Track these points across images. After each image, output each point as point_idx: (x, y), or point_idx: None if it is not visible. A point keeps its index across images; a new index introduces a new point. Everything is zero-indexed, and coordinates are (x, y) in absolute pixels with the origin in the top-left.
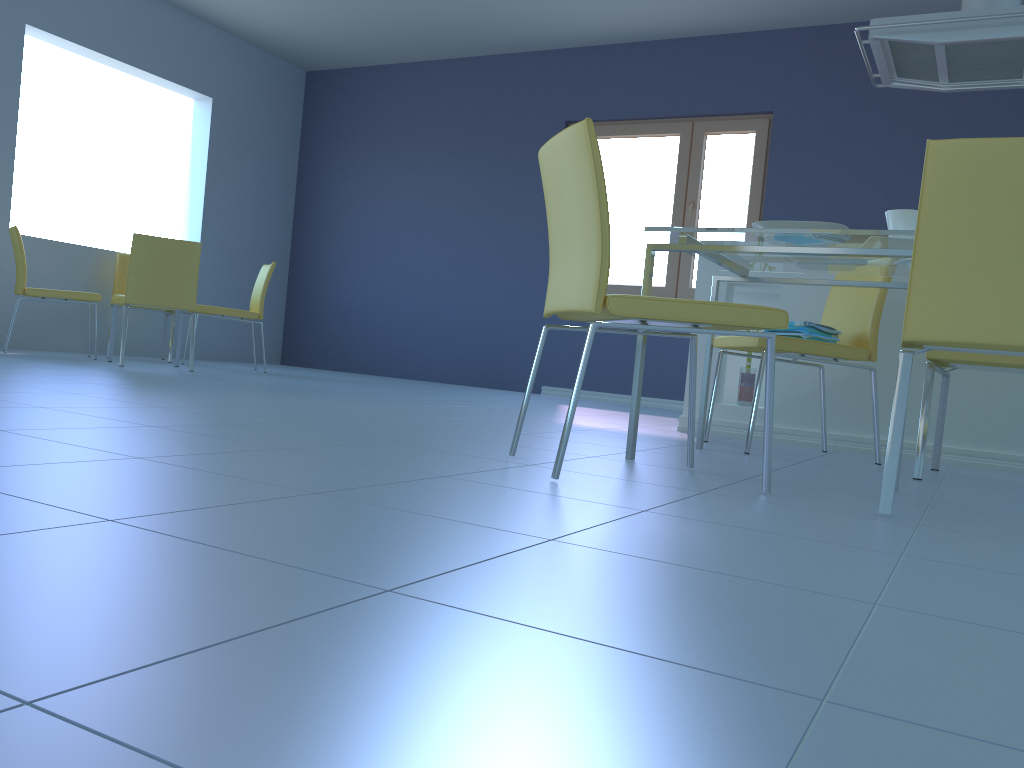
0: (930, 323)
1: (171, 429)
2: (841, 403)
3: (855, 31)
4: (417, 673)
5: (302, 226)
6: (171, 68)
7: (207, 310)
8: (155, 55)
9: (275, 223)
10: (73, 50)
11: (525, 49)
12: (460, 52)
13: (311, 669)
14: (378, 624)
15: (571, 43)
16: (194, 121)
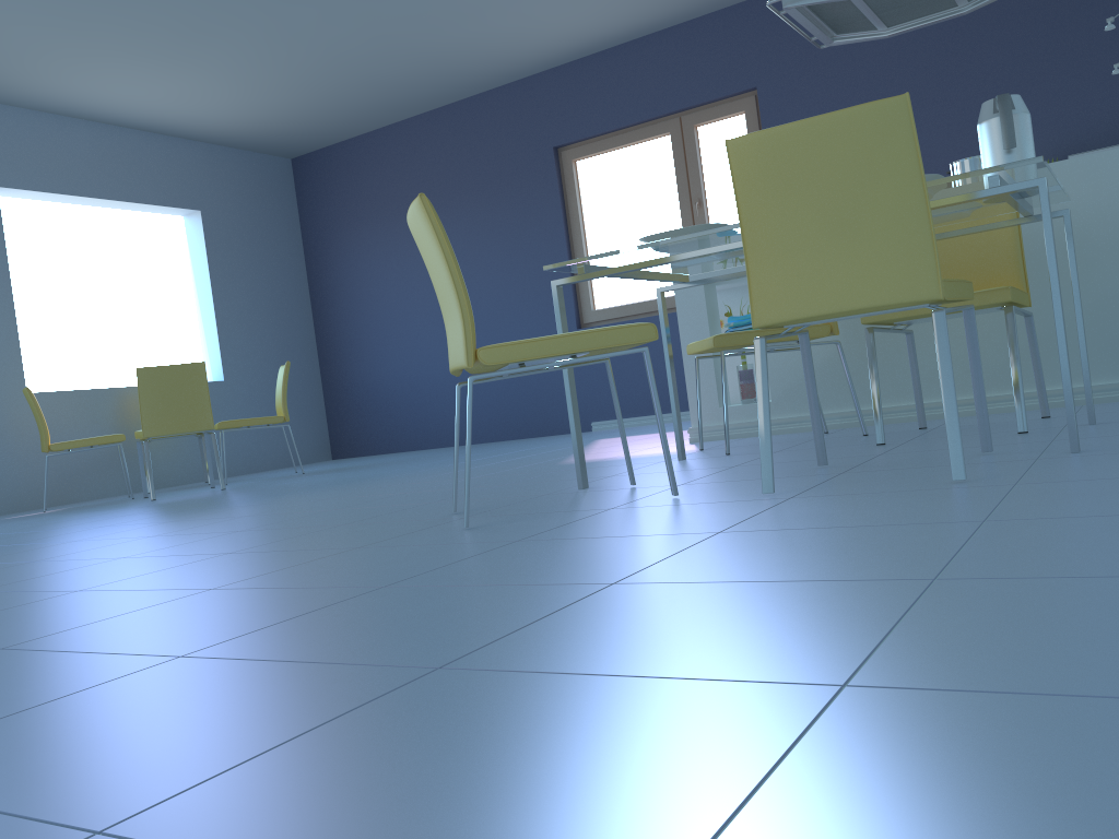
0: (771, 307)
1: (137, 557)
2: (839, 379)
3: (767, 5)
4: (133, 709)
5: (322, 315)
6: (152, 192)
7: (231, 425)
8: (133, 183)
9: (294, 319)
10: (51, 199)
11: (497, 84)
12: (434, 103)
13: (54, 721)
14: (142, 682)
15: (540, 67)
16: (188, 237)
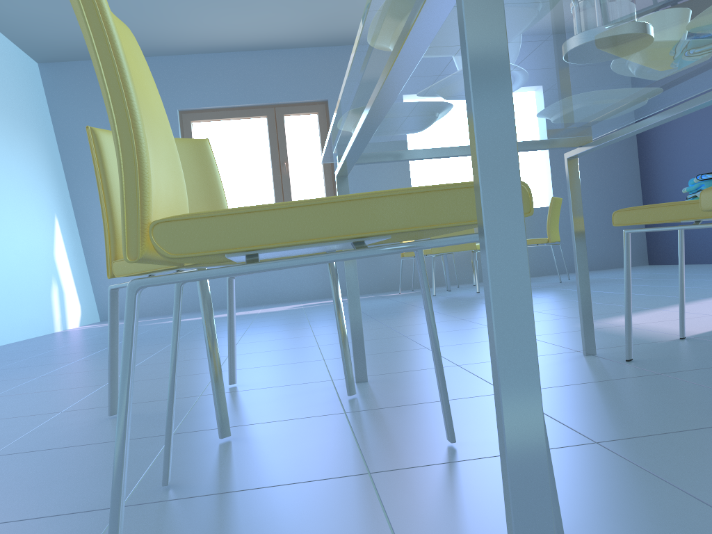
0: None
1: None
2: None
3: None
4: None
5: (643, 151)
6: None
7: None
8: None
9: (619, 156)
10: None
11: None
12: None
13: None
14: None
15: None
16: None
